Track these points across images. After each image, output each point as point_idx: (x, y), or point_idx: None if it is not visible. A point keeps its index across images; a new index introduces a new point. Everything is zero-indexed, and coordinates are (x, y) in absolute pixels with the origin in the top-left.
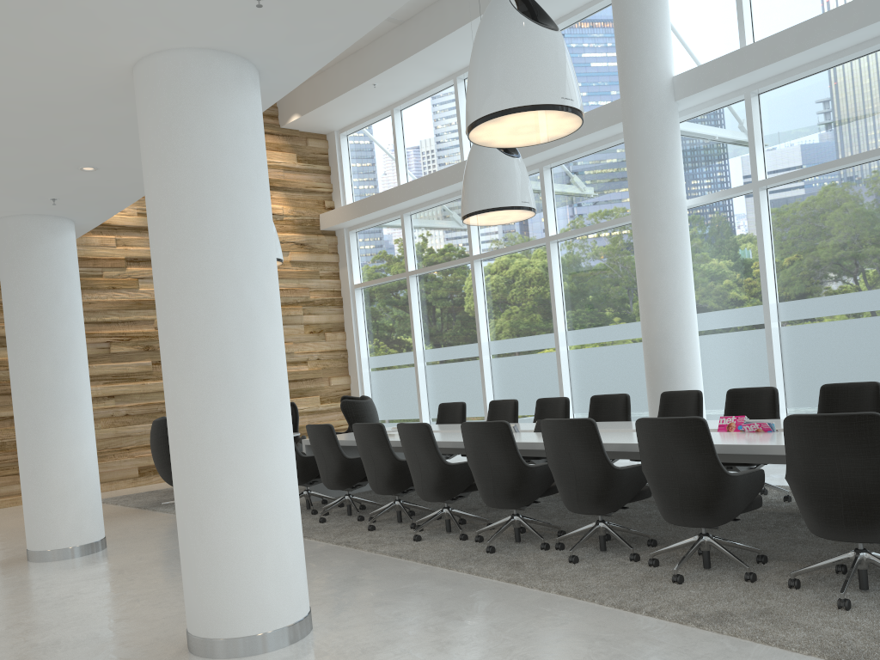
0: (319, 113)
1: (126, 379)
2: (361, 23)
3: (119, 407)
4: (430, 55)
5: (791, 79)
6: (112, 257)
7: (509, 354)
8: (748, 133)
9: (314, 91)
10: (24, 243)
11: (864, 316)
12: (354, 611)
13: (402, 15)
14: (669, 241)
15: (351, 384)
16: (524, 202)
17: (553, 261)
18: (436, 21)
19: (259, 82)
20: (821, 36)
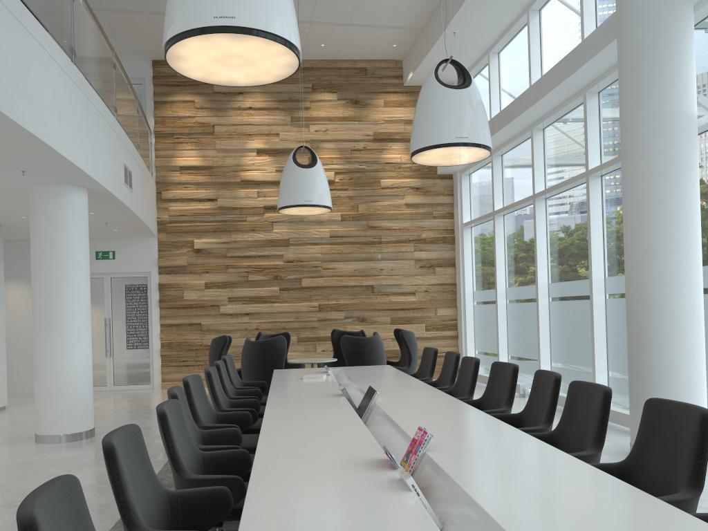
0: (426, 67)
1: (259, 301)
2: None
3: (251, 323)
4: None
5: None
6: (253, 206)
7: (561, 298)
8: None
9: (419, 48)
10: (35, 204)
11: None
12: None
13: None
14: (654, 170)
15: (458, 315)
16: (460, 137)
17: (591, 198)
18: None
19: None
20: None
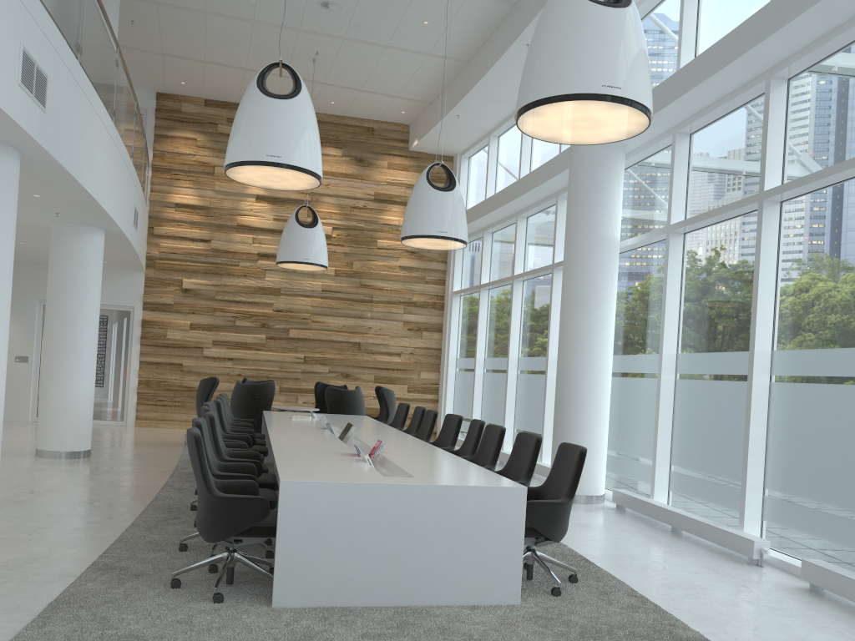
0: (431, 138)
1: (244, 347)
2: (0, 117)
3: (234, 368)
4: (486, 90)
5: (705, 120)
6: (247, 251)
7: (527, 371)
8: (670, 175)
9: (426, 120)
10: (58, 241)
11: (726, 379)
12: (24, 514)
13: (464, 55)
14: (582, 278)
15: (440, 380)
16: (441, 232)
17: (554, 288)
18: (483, 60)
19: (20, 148)
20: (696, 78)
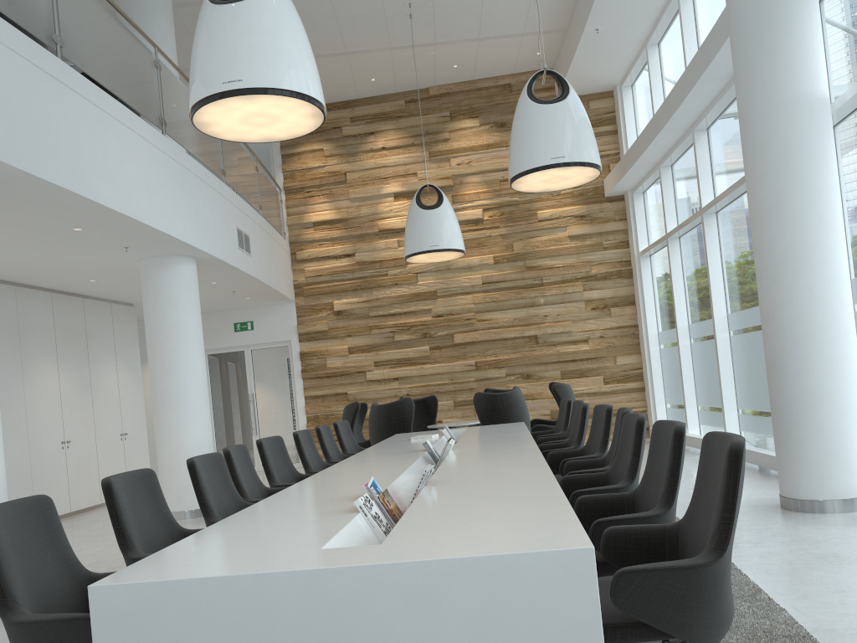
0: (576, 73)
1: (408, 363)
2: None
3: (401, 388)
4: None
5: None
6: (394, 257)
7: (741, 331)
8: None
9: (566, 52)
10: (145, 279)
11: None
12: None
13: None
14: (774, 168)
15: (642, 363)
16: (555, 158)
17: None
18: None
19: None
20: None
